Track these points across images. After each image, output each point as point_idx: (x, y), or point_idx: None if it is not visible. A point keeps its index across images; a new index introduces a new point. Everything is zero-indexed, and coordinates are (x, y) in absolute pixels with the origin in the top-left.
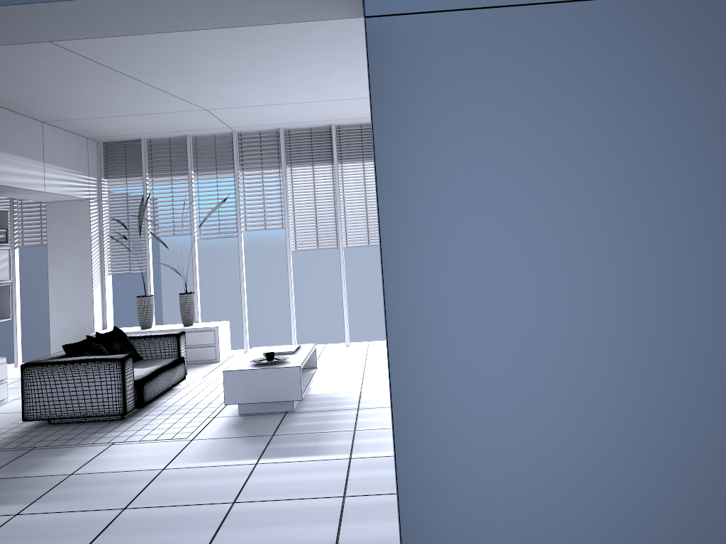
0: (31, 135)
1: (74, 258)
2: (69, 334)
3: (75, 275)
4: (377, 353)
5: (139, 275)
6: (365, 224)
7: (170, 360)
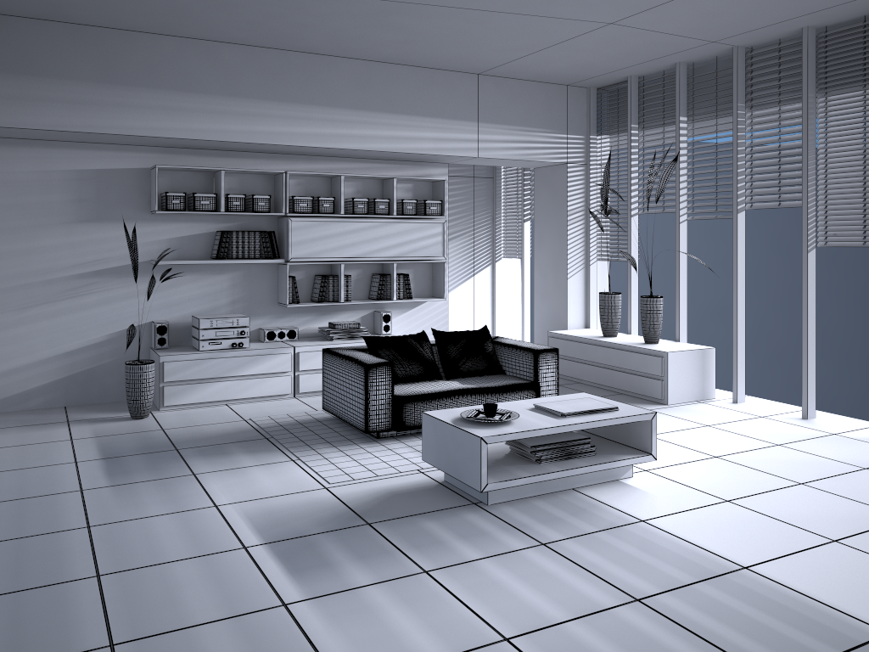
0: (456, 92)
1: (553, 236)
2: (547, 327)
3: (553, 258)
4: None
5: (860, 264)
6: None
7: (508, 382)
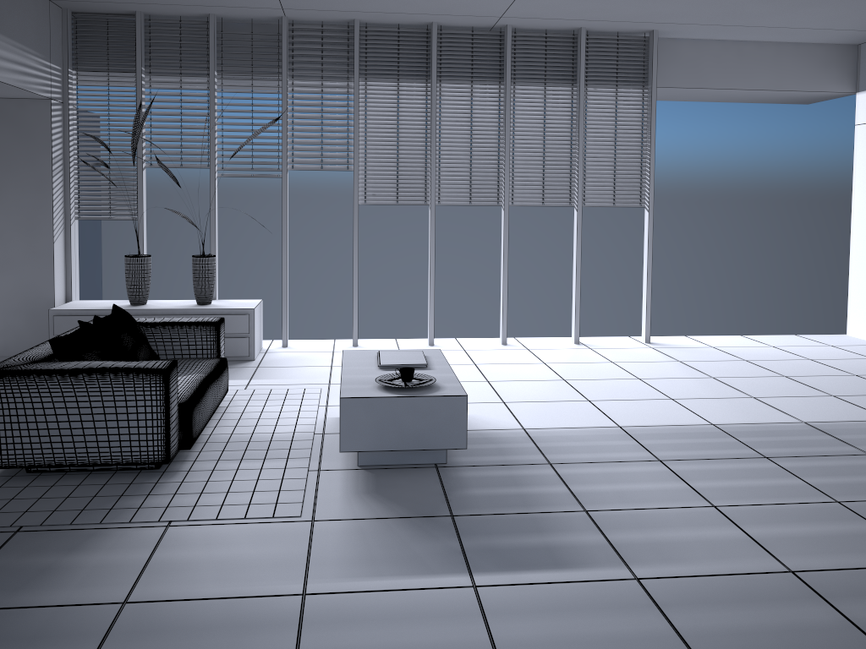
0: None
1: (24, 190)
2: (14, 306)
3: (25, 217)
4: (486, 359)
5: None
6: (467, 175)
7: (210, 363)
